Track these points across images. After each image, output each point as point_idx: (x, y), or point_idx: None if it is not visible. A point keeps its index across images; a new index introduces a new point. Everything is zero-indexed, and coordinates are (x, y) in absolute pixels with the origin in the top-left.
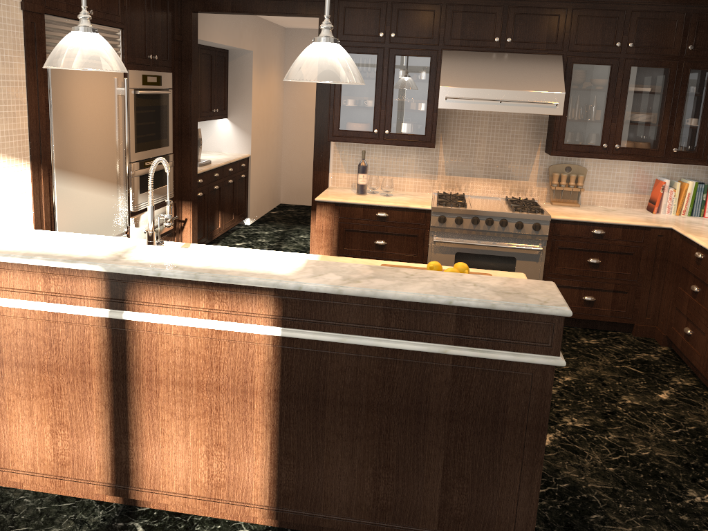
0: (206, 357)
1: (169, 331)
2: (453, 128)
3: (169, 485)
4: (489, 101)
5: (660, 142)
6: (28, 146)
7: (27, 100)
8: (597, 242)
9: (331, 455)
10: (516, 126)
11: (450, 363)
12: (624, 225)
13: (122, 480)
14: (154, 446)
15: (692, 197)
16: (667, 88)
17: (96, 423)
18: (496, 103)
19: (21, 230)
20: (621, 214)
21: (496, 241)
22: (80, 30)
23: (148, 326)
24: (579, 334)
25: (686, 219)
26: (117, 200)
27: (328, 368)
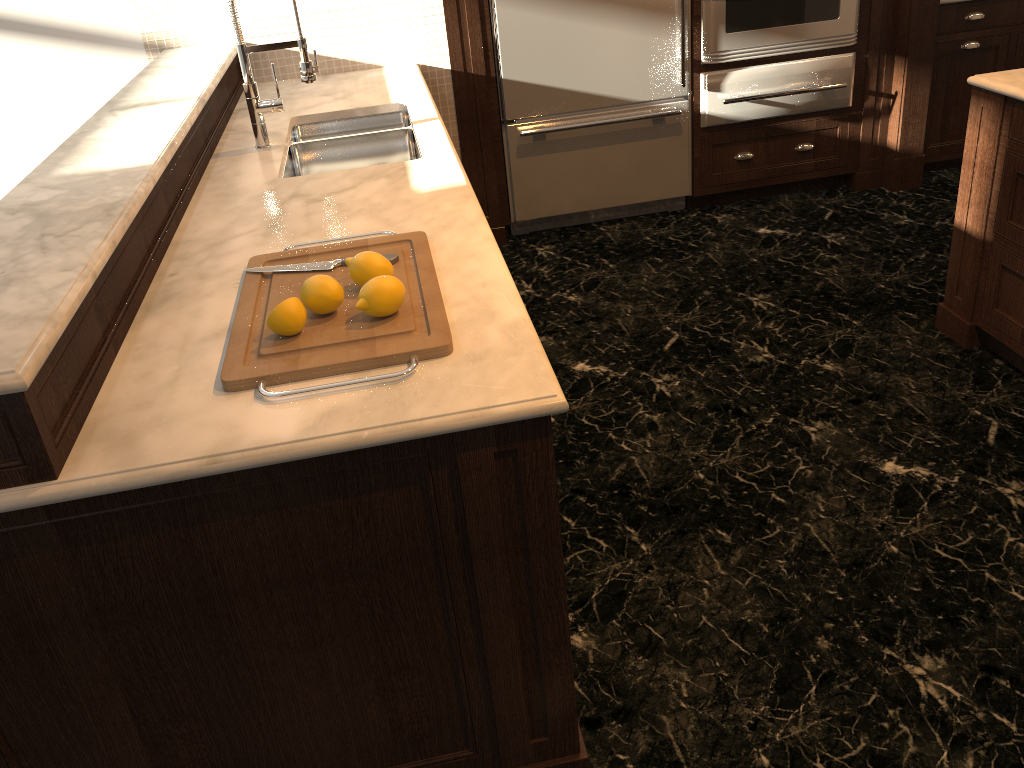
0: None
1: None
2: None
3: None
4: None
5: None
6: None
7: None
8: None
9: None
10: None
11: None
12: None
13: None
14: None
15: None
16: None
17: None
18: None
19: (404, 67)
20: None
21: None
22: None
23: None
24: None
25: None
26: (661, 41)
27: None
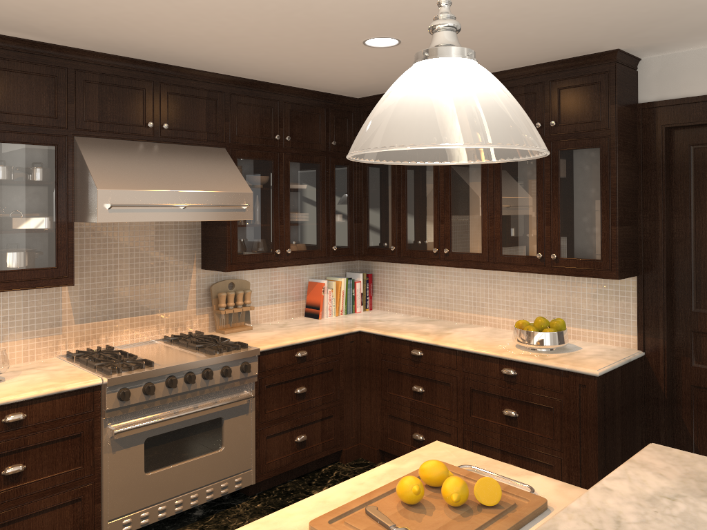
0: None
1: None
2: (80, 251)
3: None
4: (170, 207)
5: (322, 241)
6: None
7: None
8: (301, 366)
9: None
10: (165, 240)
11: None
12: (323, 338)
13: None
14: None
15: (346, 294)
16: (321, 184)
17: None
18: (178, 209)
19: None
20: (302, 327)
21: (198, 402)
22: None
23: None
24: (305, 488)
25: (352, 318)
26: None
27: None
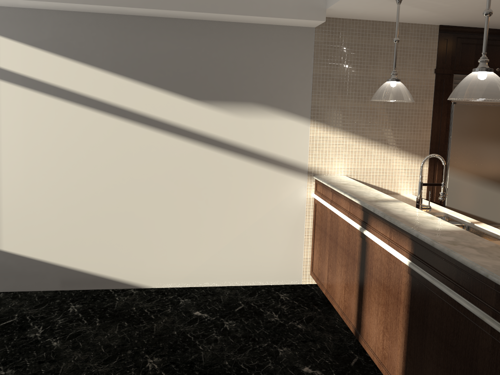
0: (386, 269)
1: (376, 247)
2: None
3: (370, 343)
4: None
5: None
6: (428, 150)
7: (431, 123)
8: None
9: (427, 370)
10: None
11: (489, 332)
12: None
13: (358, 329)
14: (368, 315)
15: None
16: None
17: (354, 290)
18: None
19: (410, 195)
20: None
21: None
22: (387, 80)
23: (370, 241)
24: None
25: None
26: None
27: (429, 301)
